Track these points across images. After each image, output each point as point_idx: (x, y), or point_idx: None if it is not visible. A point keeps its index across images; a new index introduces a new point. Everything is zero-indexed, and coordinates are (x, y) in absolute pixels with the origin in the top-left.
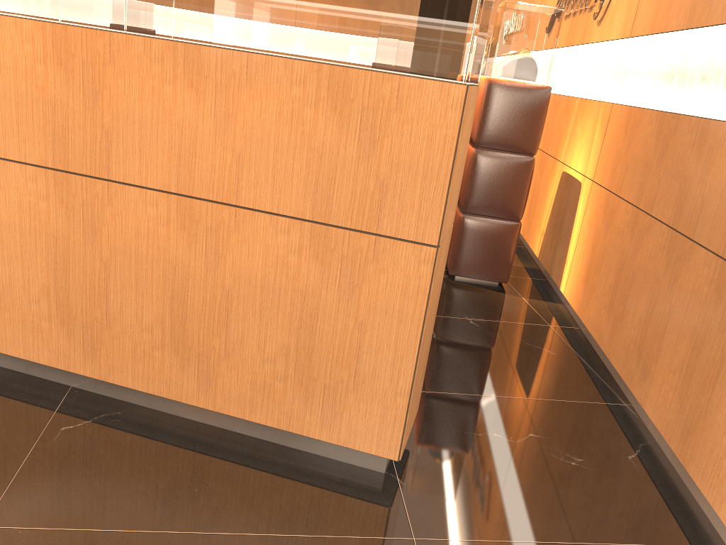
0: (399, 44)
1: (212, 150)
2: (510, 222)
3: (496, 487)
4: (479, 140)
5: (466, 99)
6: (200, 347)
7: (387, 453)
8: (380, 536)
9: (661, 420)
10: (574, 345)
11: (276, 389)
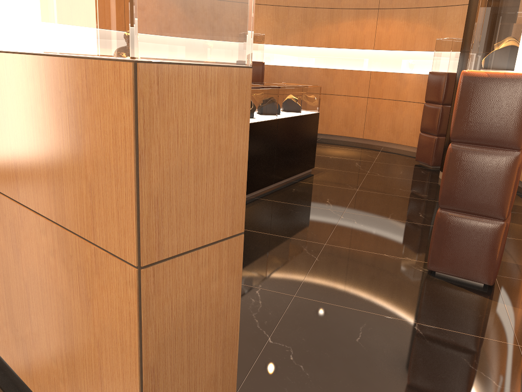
0: (81, 21)
1: (2, 149)
2: (493, 221)
3: None
4: (455, 134)
5: (137, 81)
6: (21, 331)
7: None
8: None
9: None
10: None
11: (61, 389)
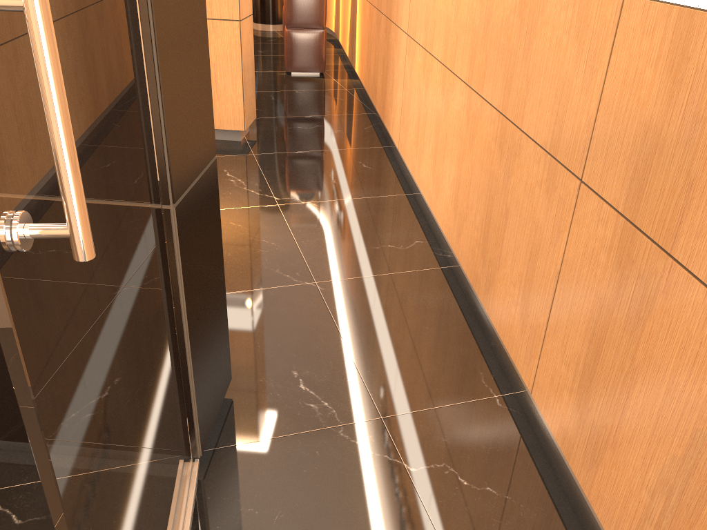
0: None
1: None
2: (318, 30)
3: (294, 140)
4: None
5: None
6: None
7: (239, 128)
8: (238, 155)
9: (379, 108)
10: (357, 95)
11: None
